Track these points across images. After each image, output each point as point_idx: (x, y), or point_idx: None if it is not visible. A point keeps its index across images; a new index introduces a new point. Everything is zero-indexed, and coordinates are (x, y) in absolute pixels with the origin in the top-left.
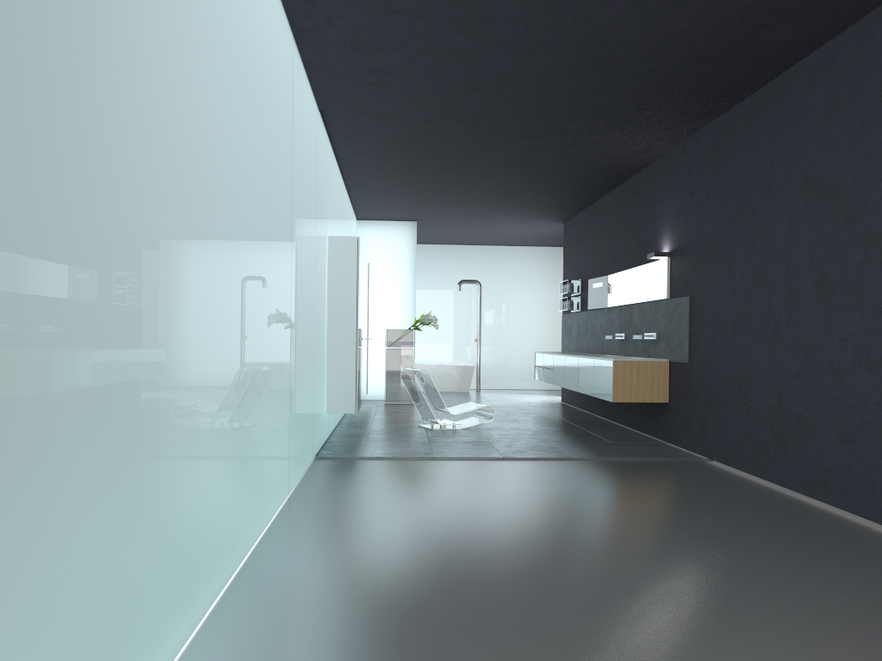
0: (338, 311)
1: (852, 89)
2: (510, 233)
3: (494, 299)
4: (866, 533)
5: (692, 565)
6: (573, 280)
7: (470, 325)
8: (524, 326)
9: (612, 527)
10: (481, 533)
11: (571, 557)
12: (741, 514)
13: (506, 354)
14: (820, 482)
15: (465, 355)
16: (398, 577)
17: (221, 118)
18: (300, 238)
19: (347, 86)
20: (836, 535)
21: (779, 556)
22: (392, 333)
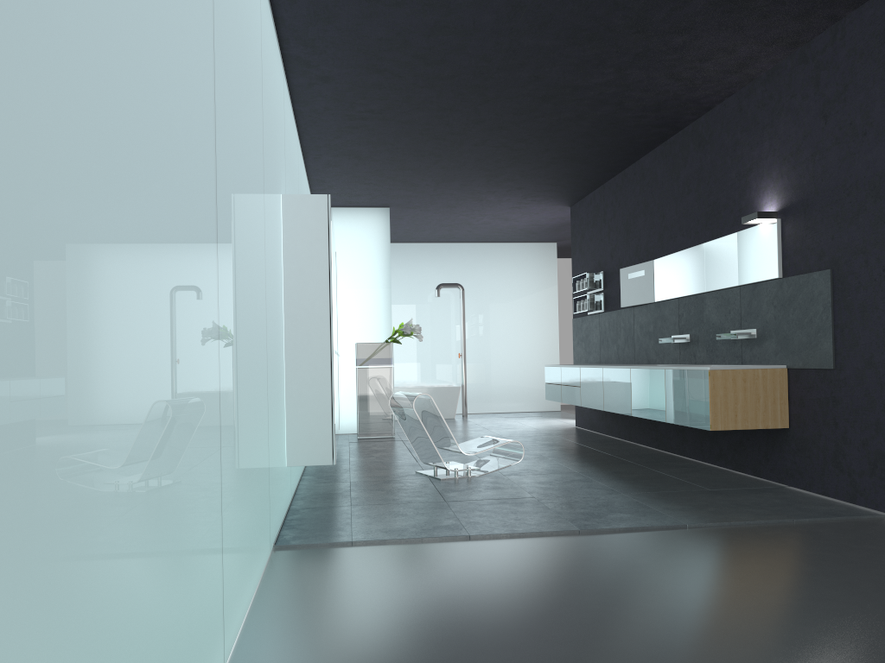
0: (302, 308)
1: None
2: (500, 224)
3: (479, 307)
4: None
5: None
6: (593, 272)
7: (451, 338)
8: (515, 337)
9: None
10: None
11: None
12: None
13: (495, 370)
14: None
15: (446, 373)
16: None
17: None
18: (235, 152)
19: None
20: None
21: None
22: (364, 348)
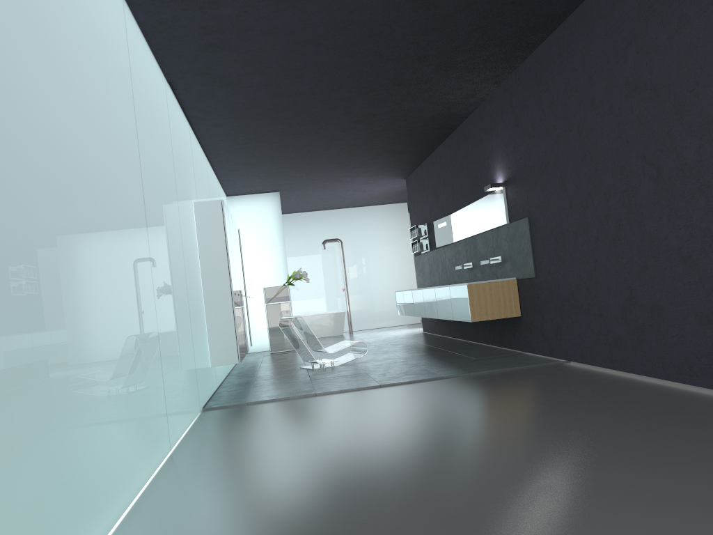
0: (211, 270)
1: None
2: (361, 194)
3: (355, 253)
4: None
5: (596, 469)
6: (420, 225)
7: (337, 278)
8: (383, 273)
9: (500, 438)
10: (369, 464)
11: (467, 478)
12: (619, 407)
13: (371, 298)
14: (684, 366)
15: (336, 303)
16: (282, 531)
17: (3, 23)
18: (156, 196)
19: (188, 51)
20: None
21: (679, 445)
22: (269, 290)
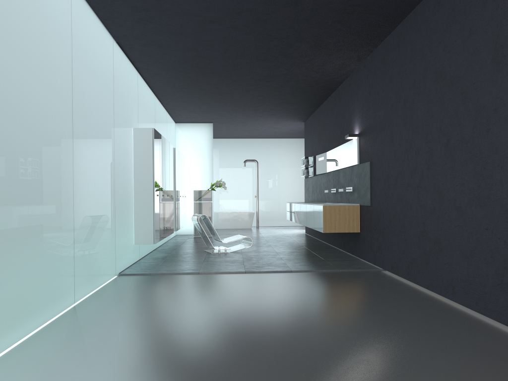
0: (141, 177)
1: (463, 4)
2: (273, 130)
3: (267, 171)
4: (479, 325)
5: (337, 359)
6: (308, 156)
7: (252, 187)
8: (286, 187)
9: (293, 325)
10: (192, 332)
11: (247, 353)
12: (391, 311)
13: (275, 204)
14: (450, 286)
15: (250, 205)
16: (97, 376)
17: None
18: (87, 124)
19: (126, 22)
20: (457, 328)
21: (408, 348)
22: (197, 192)
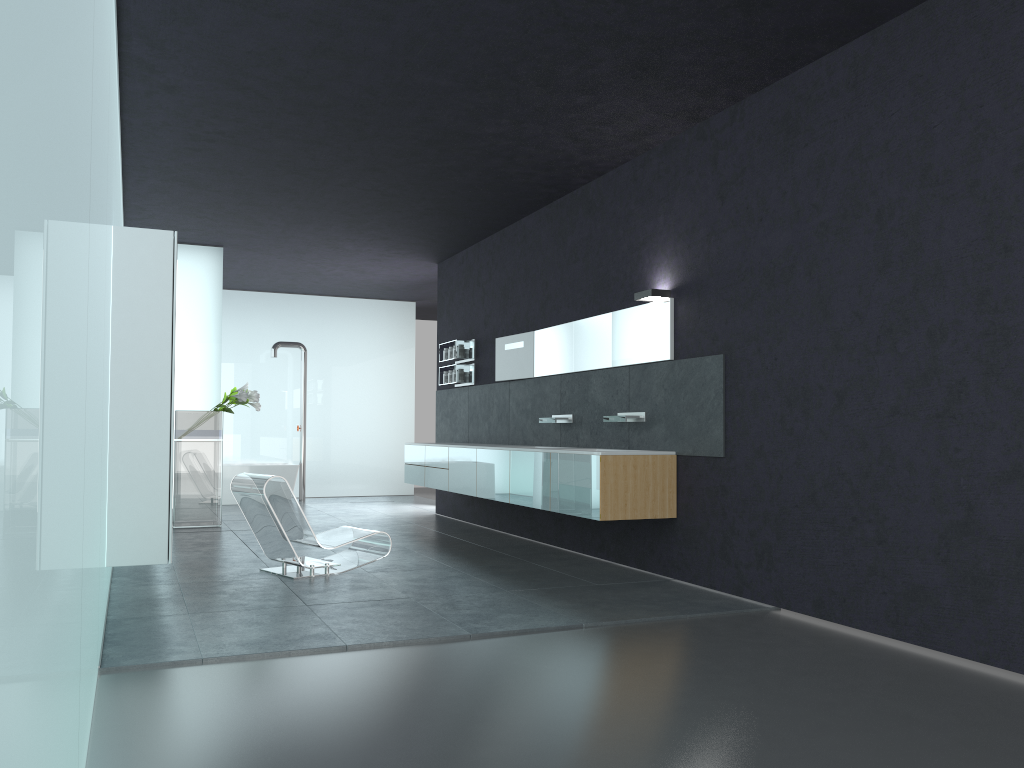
0: (135, 369)
1: None
2: (354, 277)
3: (323, 371)
4: None
5: None
6: (464, 340)
7: (288, 407)
8: (365, 408)
9: None
10: None
11: None
12: None
13: (340, 447)
14: None
15: (281, 449)
16: None
17: None
18: (97, 177)
19: None
20: None
21: None
22: (186, 417)
